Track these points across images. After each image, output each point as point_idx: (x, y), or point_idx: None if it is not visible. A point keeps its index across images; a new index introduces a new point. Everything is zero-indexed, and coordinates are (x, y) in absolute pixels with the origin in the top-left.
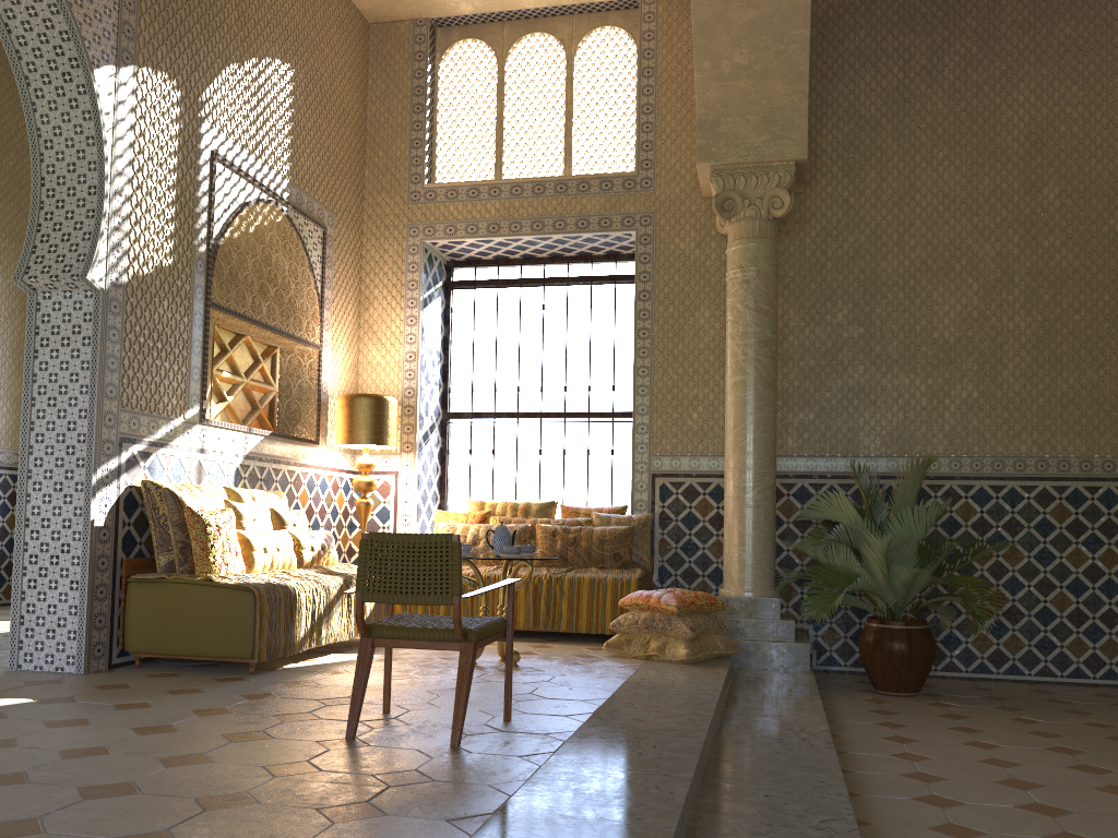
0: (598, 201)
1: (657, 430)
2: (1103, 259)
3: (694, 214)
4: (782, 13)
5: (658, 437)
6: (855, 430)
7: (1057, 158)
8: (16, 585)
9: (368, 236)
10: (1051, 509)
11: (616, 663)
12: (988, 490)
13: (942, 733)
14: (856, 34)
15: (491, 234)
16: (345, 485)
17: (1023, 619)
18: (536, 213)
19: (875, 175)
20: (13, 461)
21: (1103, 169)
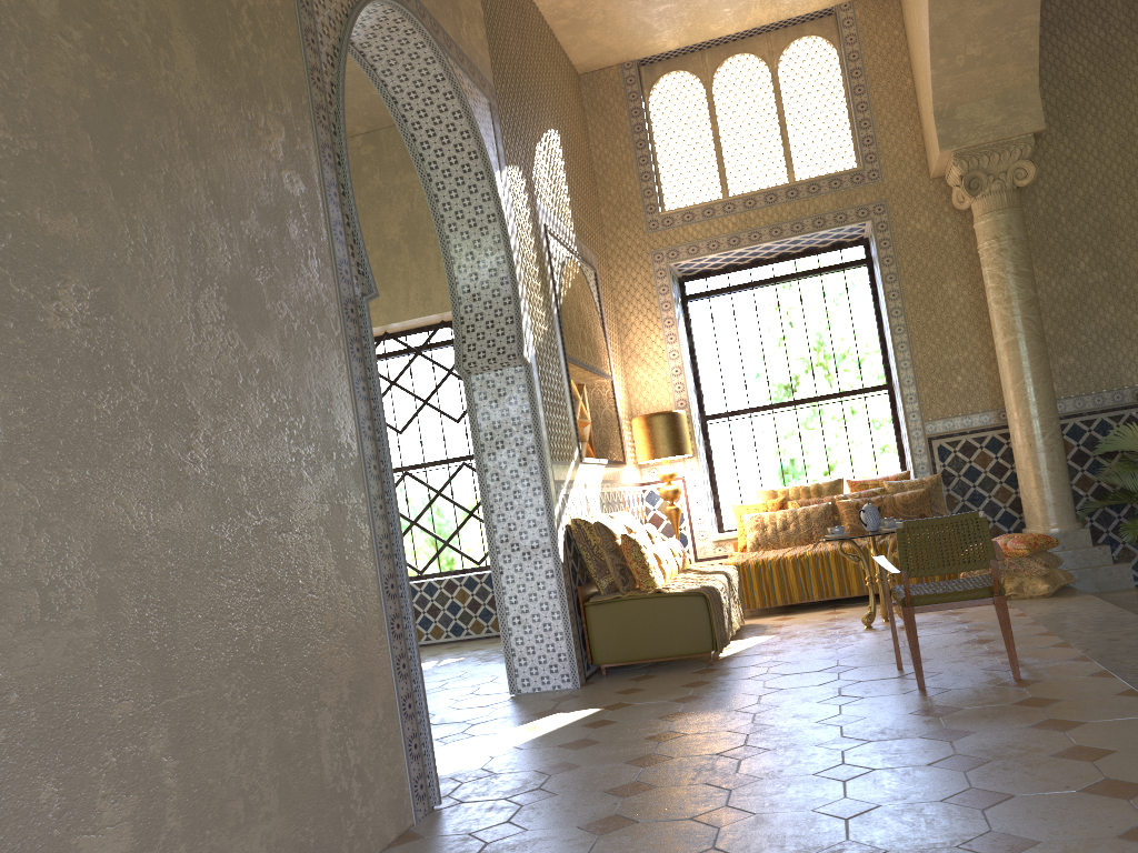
0: (830, 199)
1: (925, 397)
2: None
3: (925, 195)
4: (1013, 4)
5: (927, 403)
6: (1115, 365)
7: None
8: (503, 624)
9: (615, 268)
10: None
11: (988, 607)
12: None
13: None
14: (1052, 3)
15: (733, 246)
16: (641, 496)
17: None
18: (772, 220)
19: (1093, 129)
20: None
21: None
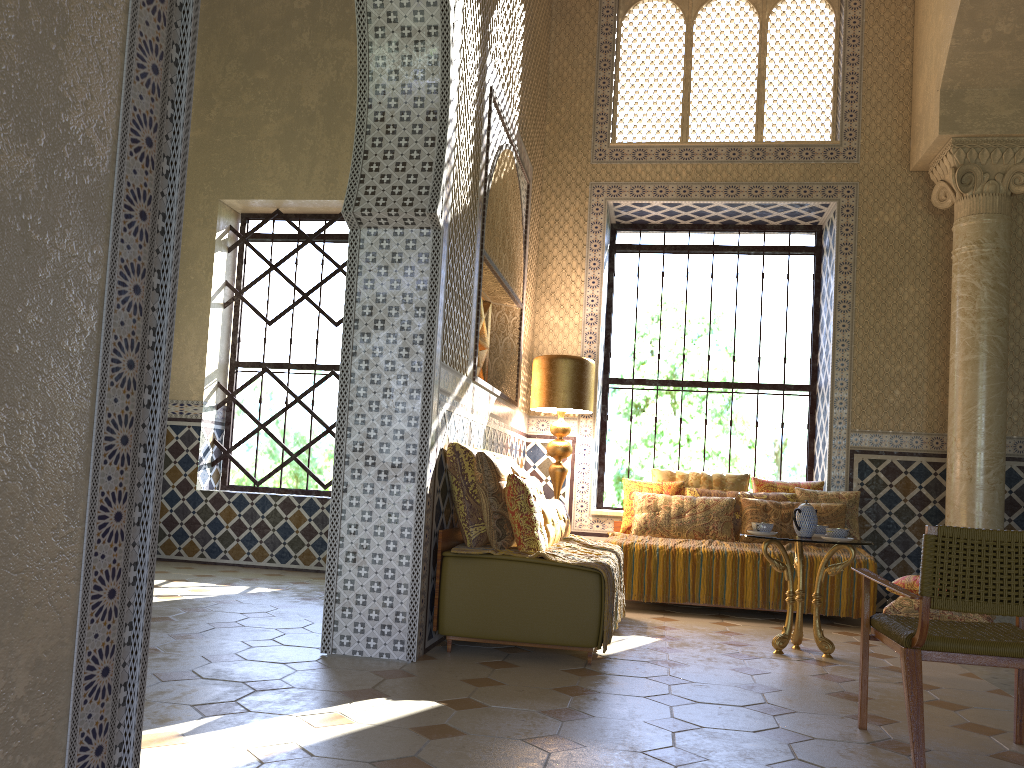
0: (798, 169)
1: (857, 405)
2: None
3: (900, 187)
4: None
5: (858, 412)
6: None
7: None
8: (332, 558)
9: (547, 193)
10: None
11: None
12: None
13: None
14: None
15: (682, 197)
16: (523, 448)
17: None
18: (730, 178)
19: None
20: None
21: None
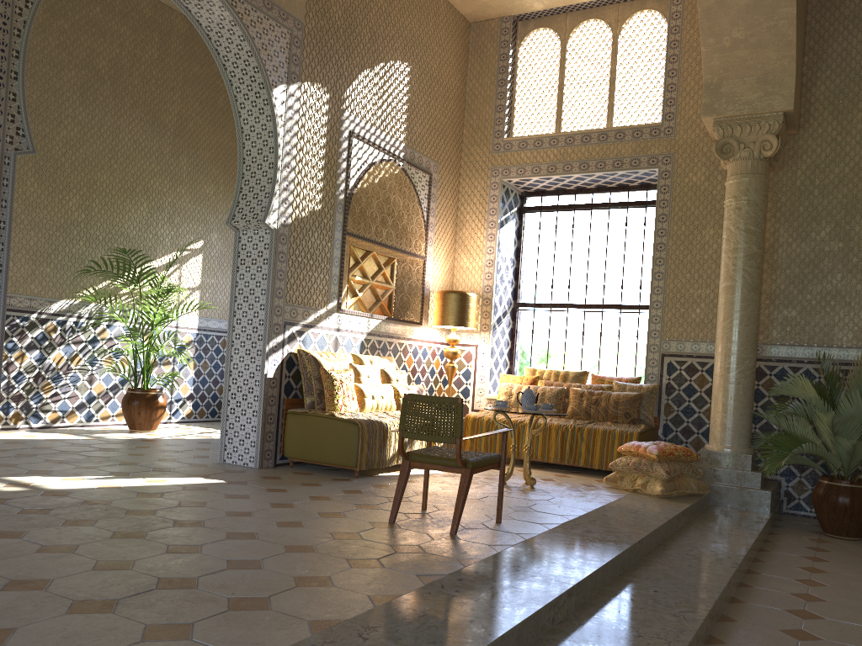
0: (630, 146)
1: (667, 321)
2: None
3: (705, 154)
4: None
5: (668, 326)
6: (830, 325)
7: None
8: (224, 411)
9: (464, 177)
10: None
11: (607, 493)
12: None
13: (854, 570)
14: (851, 0)
15: (550, 173)
16: (441, 353)
17: None
18: (583, 157)
19: (861, 117)
20: None
21: None
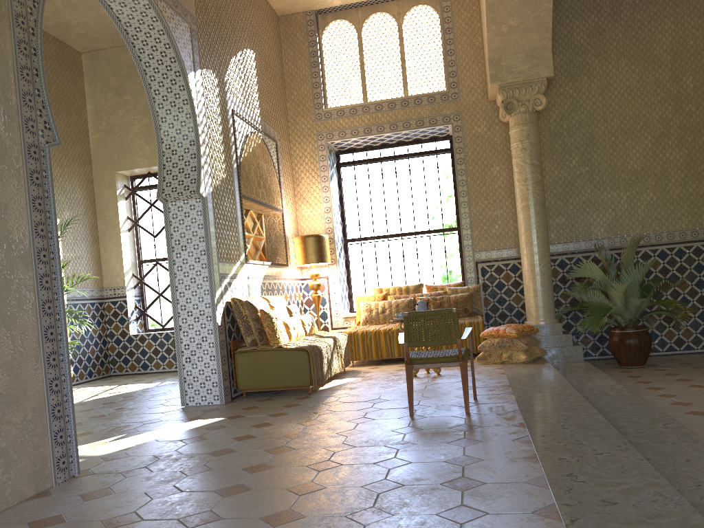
0: (427, 109)
1: (476, 237)
2: None
3: (484, 111)
4: None
5: (477, 240)
6: (588, 225)
7: (689, 60)
8: (179, 361)
9: (293, 142)
10: (702, 257)
11: (489, 367)
12: (666, 251)
13: (673, 383)
14: None
15: (367, 134)
16: (300, 287)
17: (691, 319)
18: (392, 119)
19: (586, 79)
20: (99, 294)
21: None
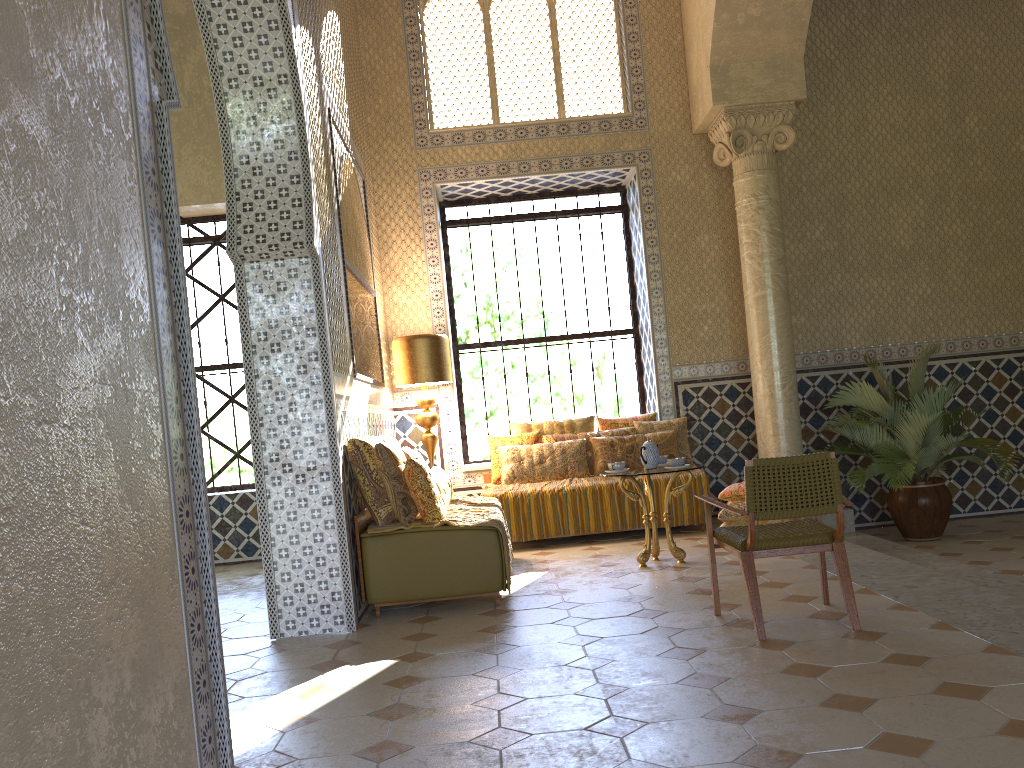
0: (599, 140)
1: (675, 343)
2: (1013, 174)
3: (687, 149)
4: None
5: (676, 349)
6: (838, 328)
7: (974, 93)
8: (267, 556)
9: (378, 182)
10: (992, 377)
11: None
12: (945, 368)
13: None
14: None
15: (502, 174)
16: (393, 422)
17: (979, 467)
18: (542, 153)
19: (834, 110)
20: None
21: (1008, 101)
